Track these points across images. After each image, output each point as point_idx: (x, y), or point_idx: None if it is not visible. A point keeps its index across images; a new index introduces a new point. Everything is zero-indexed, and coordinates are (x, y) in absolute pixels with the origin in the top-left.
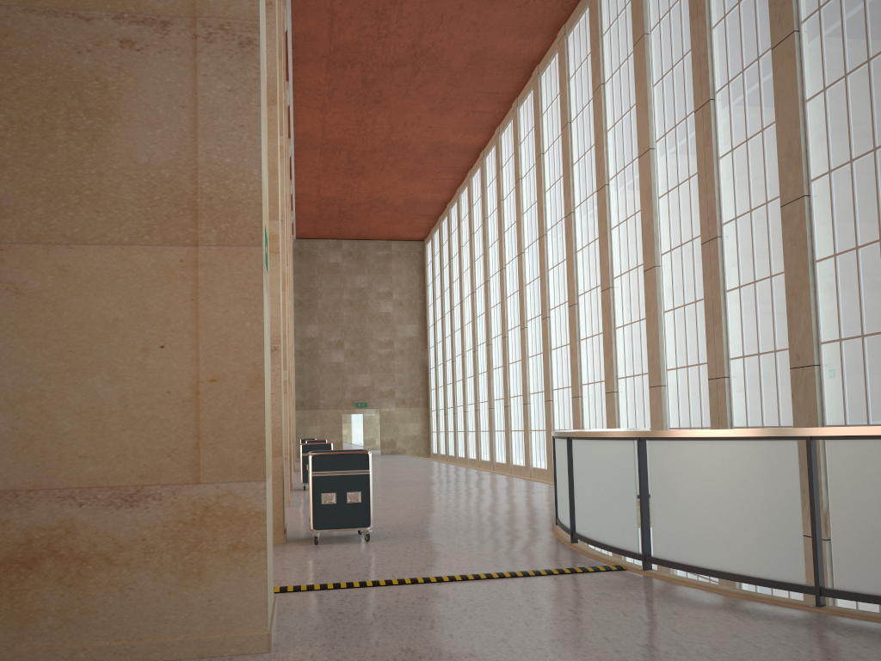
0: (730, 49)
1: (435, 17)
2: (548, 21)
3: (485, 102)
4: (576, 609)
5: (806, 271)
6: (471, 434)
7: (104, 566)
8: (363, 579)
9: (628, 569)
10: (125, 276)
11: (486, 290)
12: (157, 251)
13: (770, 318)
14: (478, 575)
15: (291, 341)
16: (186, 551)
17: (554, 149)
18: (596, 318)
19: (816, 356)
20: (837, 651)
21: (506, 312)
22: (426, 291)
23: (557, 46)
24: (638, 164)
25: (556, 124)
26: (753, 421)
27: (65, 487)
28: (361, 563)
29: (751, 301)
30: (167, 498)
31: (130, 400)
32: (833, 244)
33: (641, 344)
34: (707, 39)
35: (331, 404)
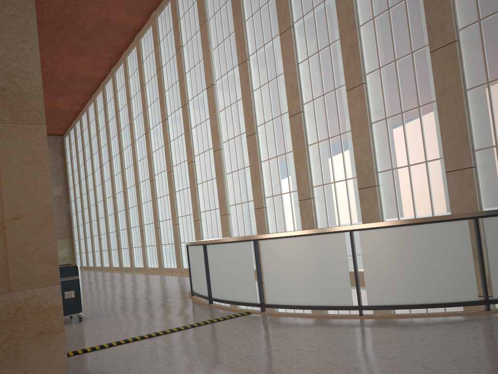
0: (256, 33)
1: None
2: (145, 7)
3: (106, 52)
4: (244, 338)
5: (304, 150)
6: (105, 252)
7: None
8: (98, 344)
9: (252, 313)
10: None
11: (110, 165)
12: None
13: (286, 175)
14: (172, 329)
15: None
16: (4, 341)
17: (152, 82)
18: (185, 179)
19: (312, 193)
20: (387, 334)
21: (125, 178)
22: (66, 166)
23: (151, 23)
24: (207, 93)
25: (152, 67)
26: (280, 229)
27: None
28: (88, 335)
29: (275, 167)
30: None
31: None
32: (316, 136)
33: (214, 192)
34: (243, 26)
35: None
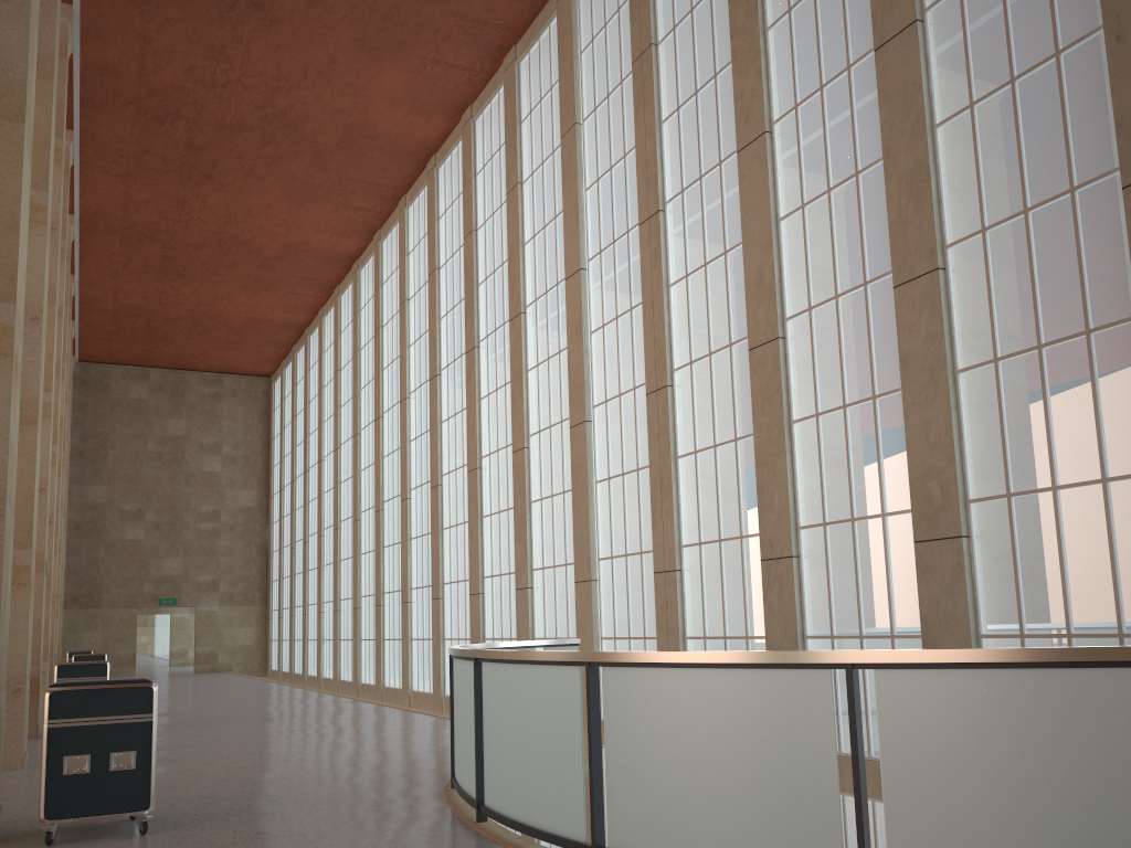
0: (685, 149)
1: (297, 69)
2: (450, 98)
3: (363, 196)
4: None
5: (782, 434)
6: (328, 643)
7: None
8: None
9: None
10: None
11: (355, 446)
12: None
13: (735, 493)
14: None
15: (54, 506)
16: None
17: (454, 263)
18: (505, 487)
19: (795, 545)
20: None
21: (382, 477)
22: (271, 445)
23: (462, 132)
24: (565, 288)
25: (457, 231)
26: (712, 629)
27: None
28: None
29: (710, 471)
30: None
31: None
32: (814, 400)
33: (565, 524)
34: (656, 134)
35: (121, 600)
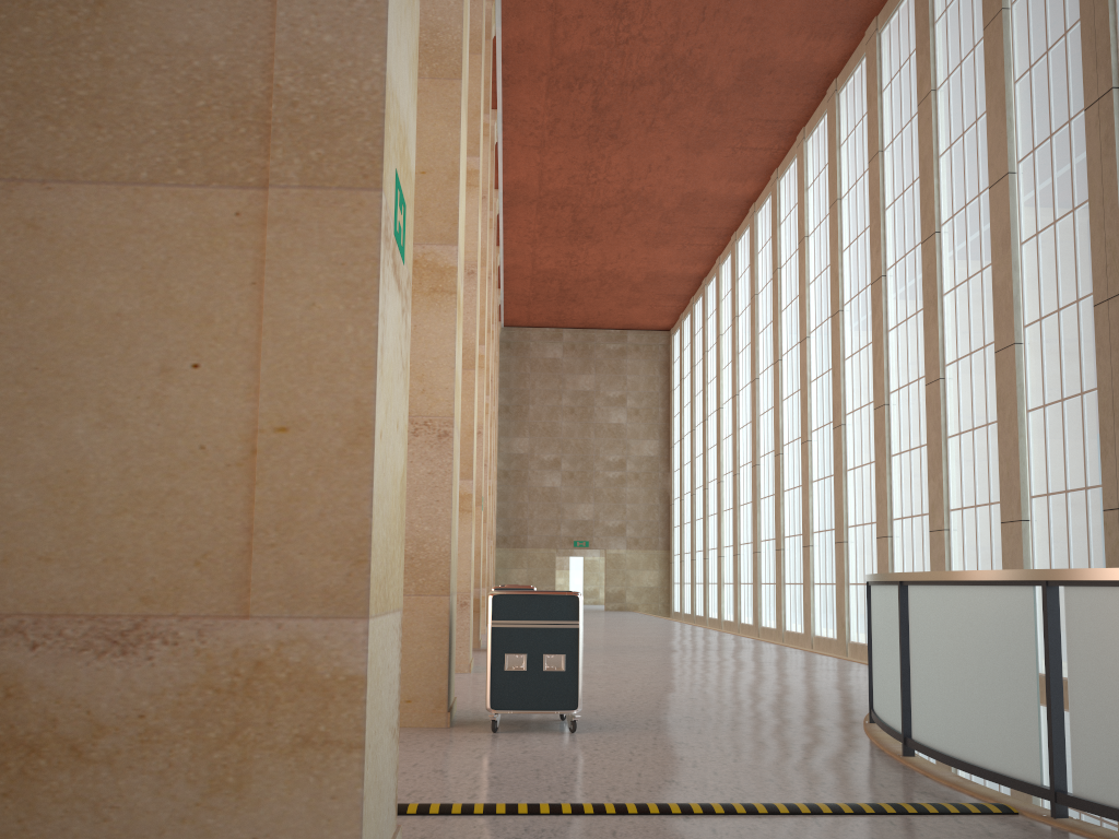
0: None
1: (695, 12)
2: (853, 13)
3: (759, 135)
4: None
5: None
6: (728, 587)
7: (68, 763)
8: (557, 799)
9: (1021, 813)
10: (137, 240)
11: (753, 391)
12: (195, 197)
13: None
14: (754, 806)
15: (488, 450)
16: (216, 742)
17: (857, 191)
18: (917, 423)
19: None
20: None
21: (781, 421)
22: (671, 396)
23: (865, 48)
24: (989, 198)
25: (860, 156)
26: None
27: (11, 613)
28: (559, 769)
29: None
30: (187, 642)
31: (133, 460)
32: None
33: (988, 460)
34: None
35: (542, 541)
